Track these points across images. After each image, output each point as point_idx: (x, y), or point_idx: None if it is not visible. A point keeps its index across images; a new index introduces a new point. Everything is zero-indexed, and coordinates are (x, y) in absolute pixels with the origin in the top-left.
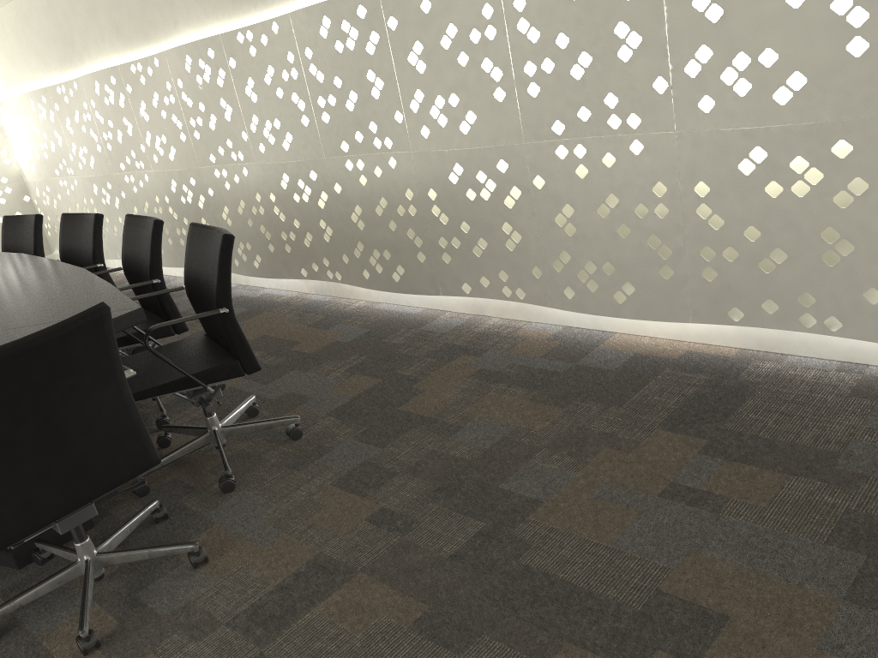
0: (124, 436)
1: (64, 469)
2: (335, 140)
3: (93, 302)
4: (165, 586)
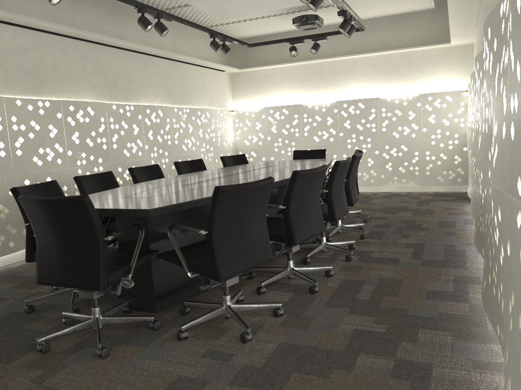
0: (89, 266)
1: (62, 266)
2: (487, 148)
3: (177, 200)
4: (87, 353)
